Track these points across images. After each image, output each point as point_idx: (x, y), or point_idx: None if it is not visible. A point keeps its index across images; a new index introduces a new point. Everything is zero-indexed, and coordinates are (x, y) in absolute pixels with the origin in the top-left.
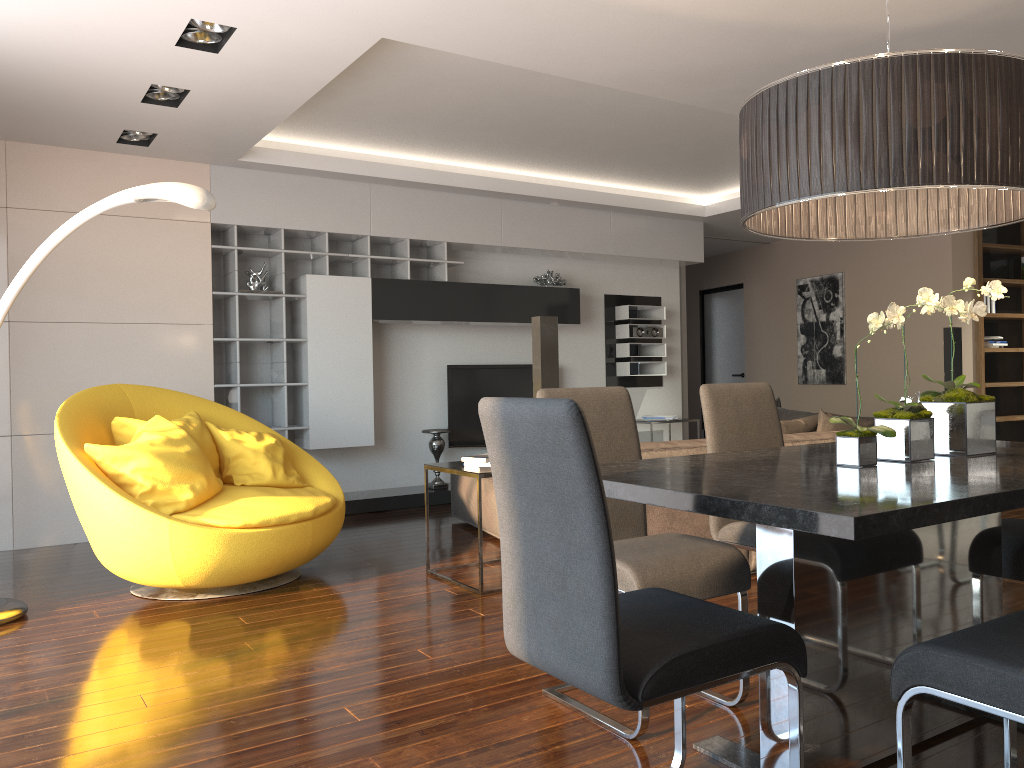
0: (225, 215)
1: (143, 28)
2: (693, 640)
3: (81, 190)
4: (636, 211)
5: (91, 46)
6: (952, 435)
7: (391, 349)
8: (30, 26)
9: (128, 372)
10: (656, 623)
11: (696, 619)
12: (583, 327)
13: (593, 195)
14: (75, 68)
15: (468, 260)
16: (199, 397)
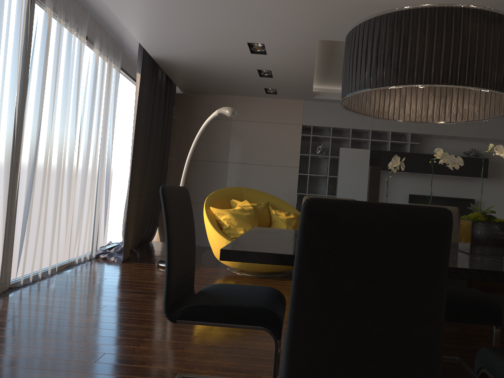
0: (308, 121)
1: (236, 48)
2: (213, 302)
3: (256, 112)
4: None
5: (227, 57)
6: (467, 240)
7: (382, 184)
8: (205, 52)
9: (265, 185)
10: (223, 295)
11: (240, 298)
12: (495, 180)
13: None
14: (230, 66)
15: (427, 142)
16: (273, 196)
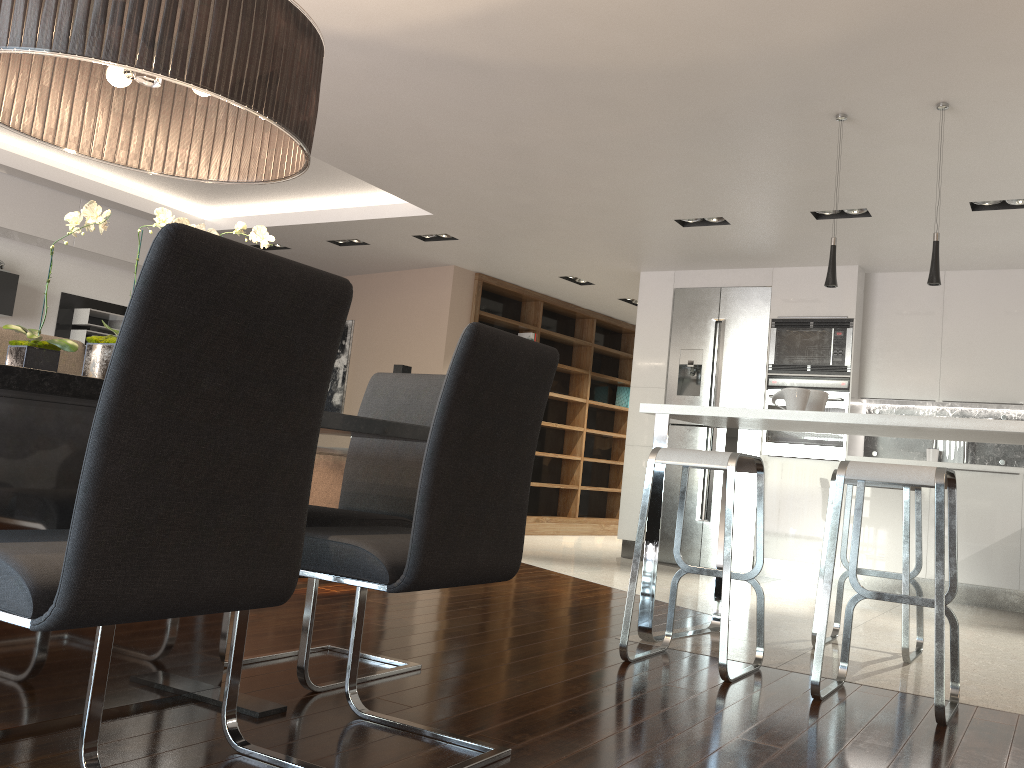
0: None
1: None
2: None
3: None
4: (115, 205)
5: None
6: None
7: None
8: None
9: None
10: None
11: None
12: (24, 324)
13: (56, 172)
14: None
15: None
16: None
